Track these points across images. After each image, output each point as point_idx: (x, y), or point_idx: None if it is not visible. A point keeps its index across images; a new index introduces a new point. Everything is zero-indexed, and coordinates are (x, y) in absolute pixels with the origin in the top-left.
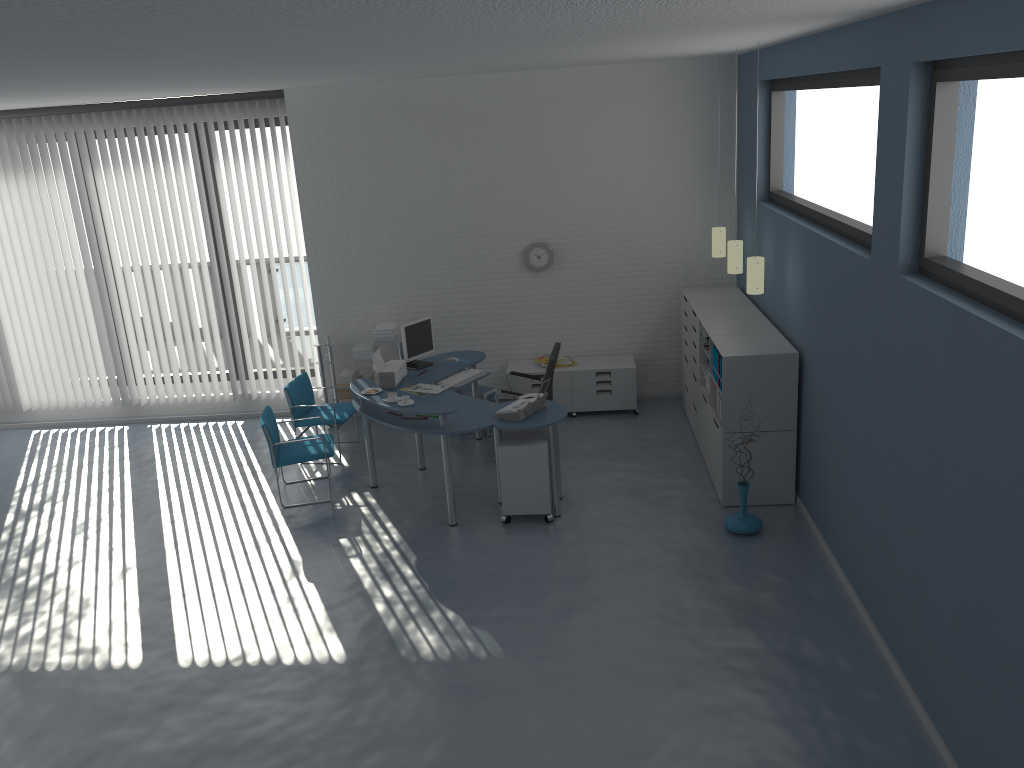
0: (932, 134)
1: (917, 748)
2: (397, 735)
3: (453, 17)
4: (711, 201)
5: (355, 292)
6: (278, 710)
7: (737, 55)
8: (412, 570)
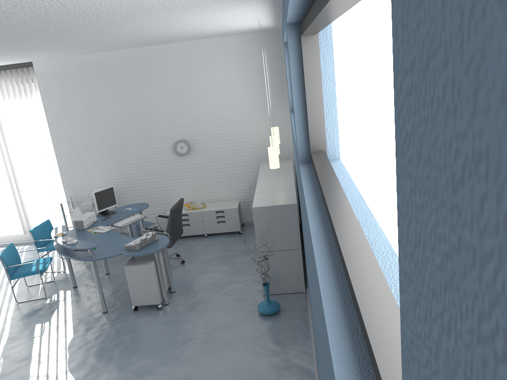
0: (303, 71)
1: None
2: None
3: None
4: (275, 112)
5: (83, 172)
6: None
7: (281, 29)
8: (65, 346)
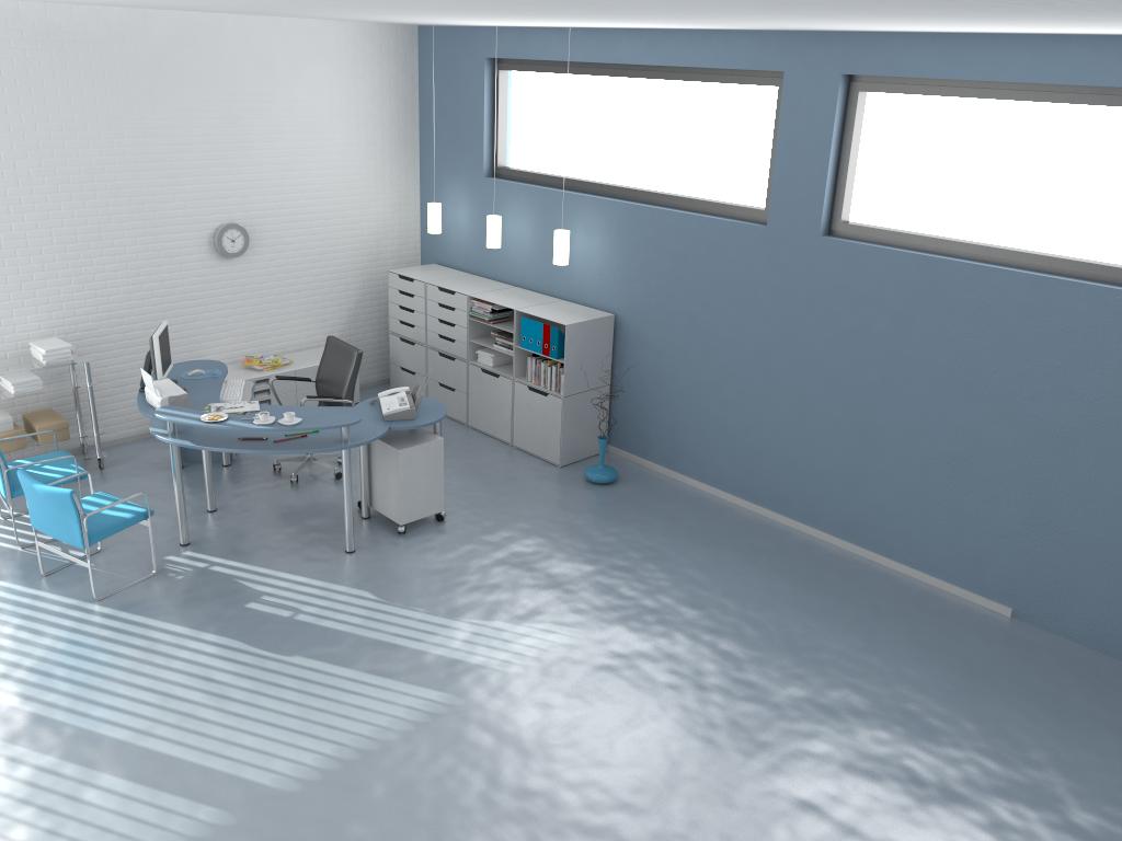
0: (852, 130)
1: (891, 575)
2: (613, 726)
3: (832, 11)
4: (398, 176)
5: None
6: (478, 766)
7: (417, 25)
8: (384, 603)
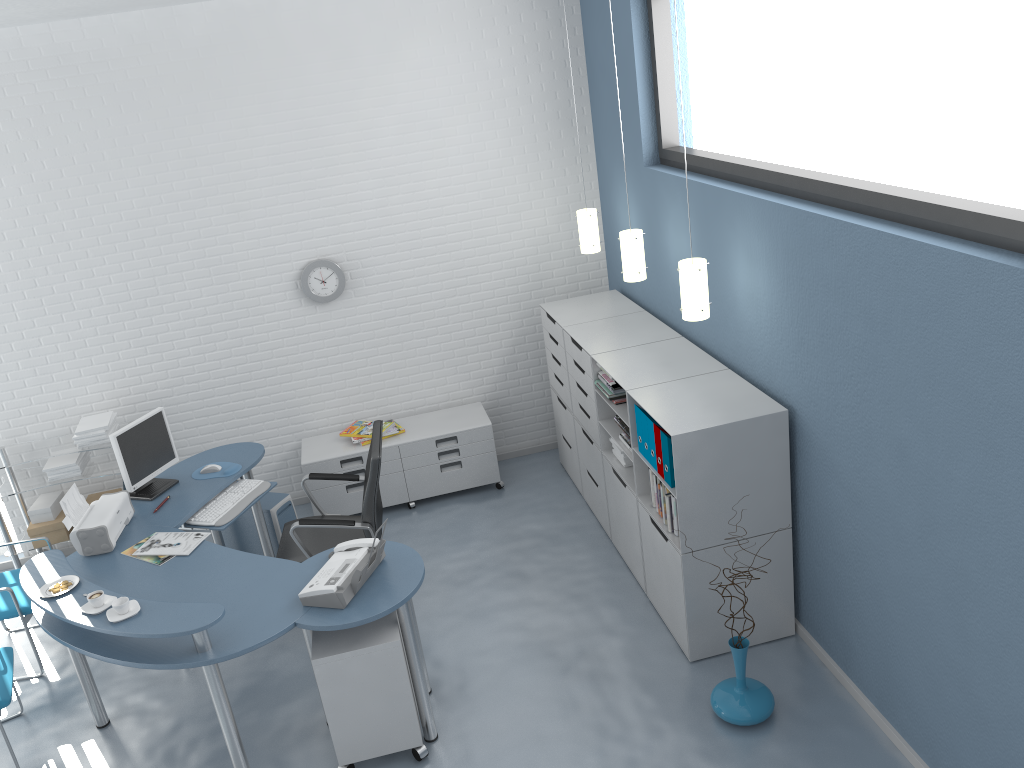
0: None
1: None
2: None
3: None
4: (562, 171)
5: (35, 373)
6: None
7: None
8: None
